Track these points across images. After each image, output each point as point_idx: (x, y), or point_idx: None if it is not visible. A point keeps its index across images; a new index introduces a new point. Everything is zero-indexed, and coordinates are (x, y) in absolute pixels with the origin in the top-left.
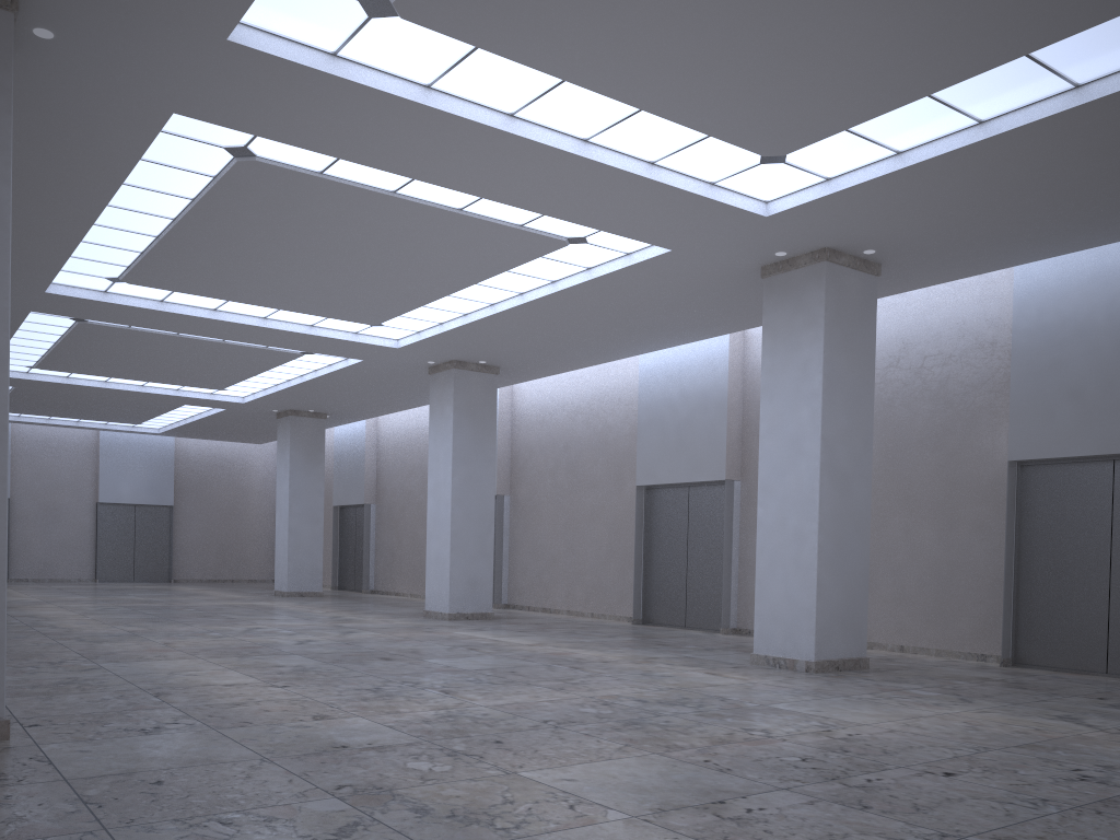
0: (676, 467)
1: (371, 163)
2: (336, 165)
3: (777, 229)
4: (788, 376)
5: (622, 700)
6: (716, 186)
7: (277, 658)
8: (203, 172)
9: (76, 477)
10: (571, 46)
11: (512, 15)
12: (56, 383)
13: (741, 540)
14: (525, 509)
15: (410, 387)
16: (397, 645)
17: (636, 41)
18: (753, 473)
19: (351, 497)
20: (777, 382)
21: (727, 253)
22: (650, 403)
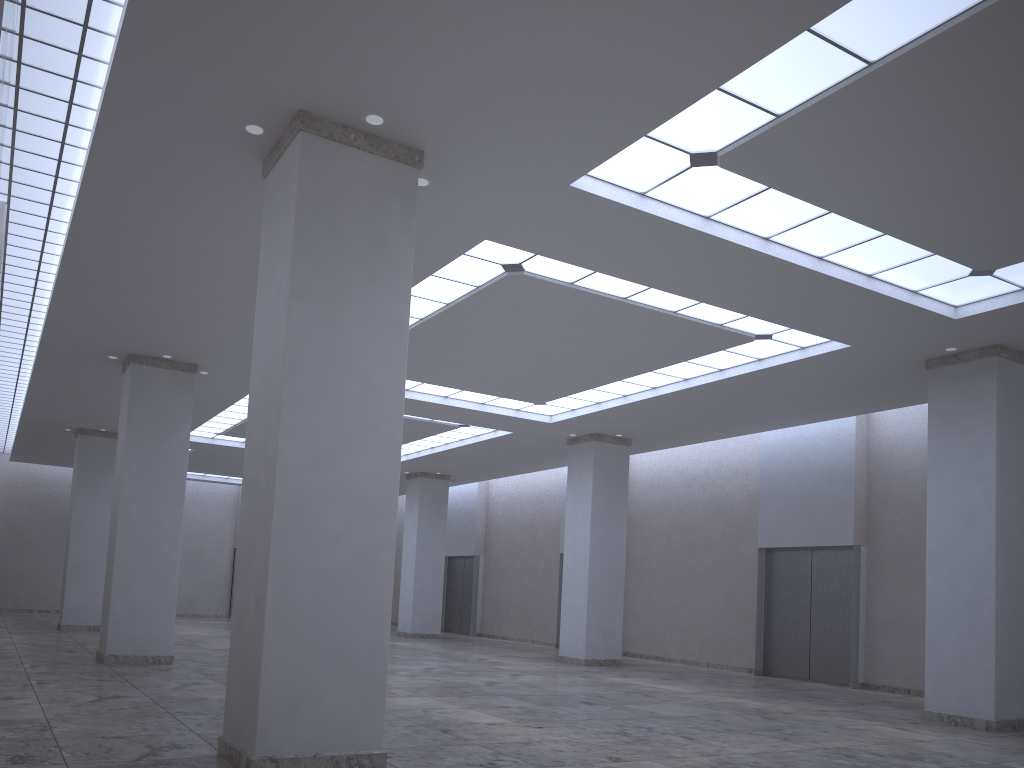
0: (800, 532)
1: (627, 277)
2: (587, 277)
3: (959, 329)
4: (957, 457)
5: (858, 753)
6: (917, 294)
7: (492, 699)
8: (470, 282)
9: (219, 525)
10: (854, 186)
11: (817, 164)
12: (233, 447)
13: (867, 601)
14: (638, 565)
15: (540, 455)
16: (577, 690)
17: (914, 181)
18: (879, 539)
19: (461, 548)
20: (945, 461)
21: (901, 348)
22: (772, 473)
